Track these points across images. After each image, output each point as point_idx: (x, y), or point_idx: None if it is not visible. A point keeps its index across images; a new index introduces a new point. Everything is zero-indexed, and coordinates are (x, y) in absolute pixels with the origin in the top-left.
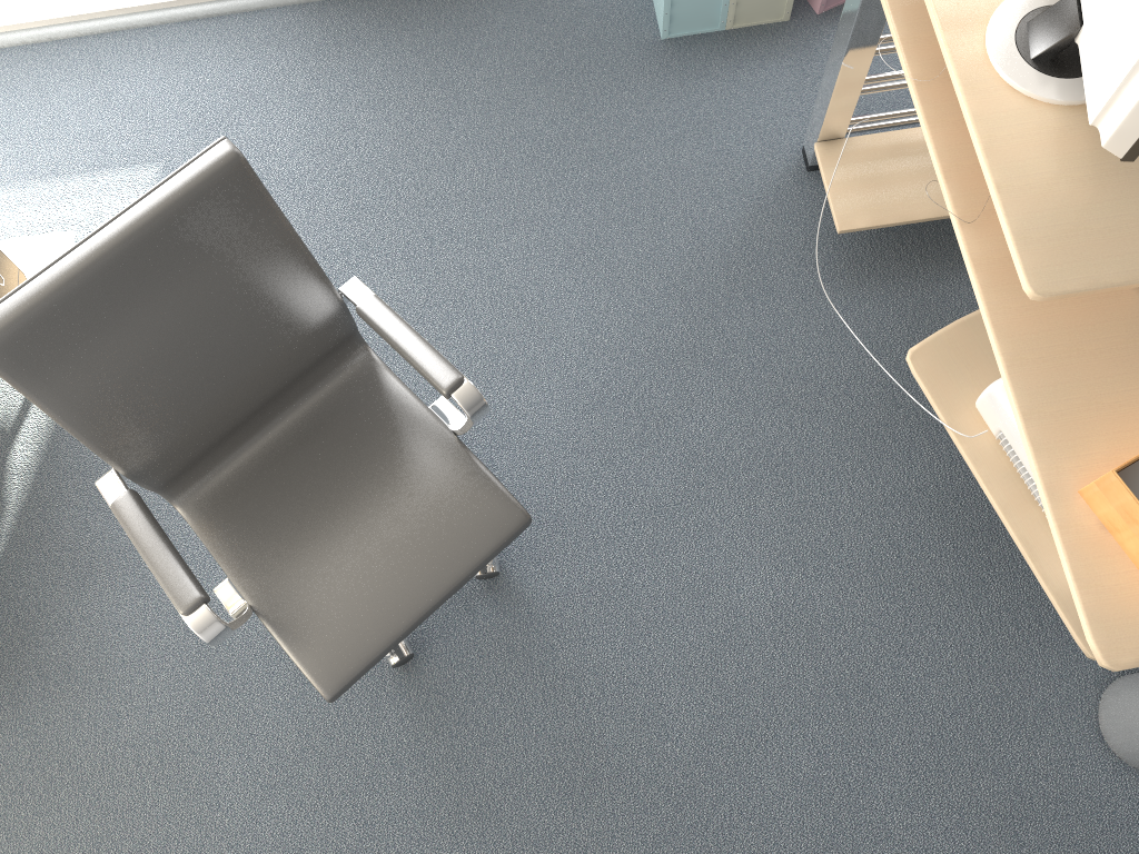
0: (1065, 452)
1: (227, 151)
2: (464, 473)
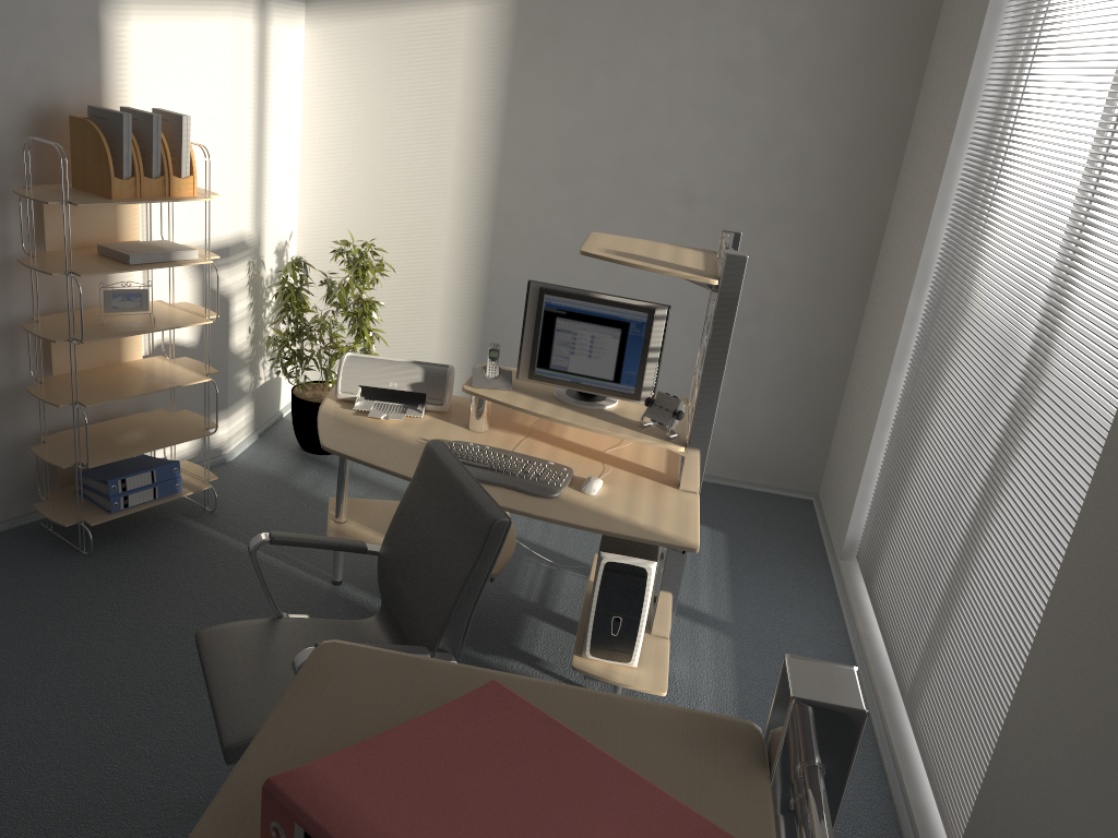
0: None
1: (497, 516)
2: None
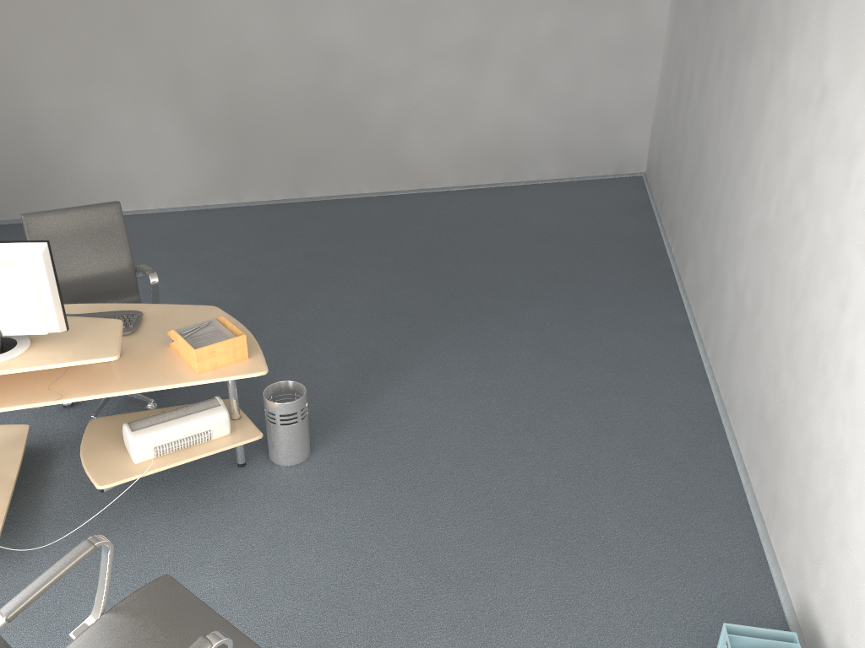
0: (181, 376)
1: None
2: (132, 602)
